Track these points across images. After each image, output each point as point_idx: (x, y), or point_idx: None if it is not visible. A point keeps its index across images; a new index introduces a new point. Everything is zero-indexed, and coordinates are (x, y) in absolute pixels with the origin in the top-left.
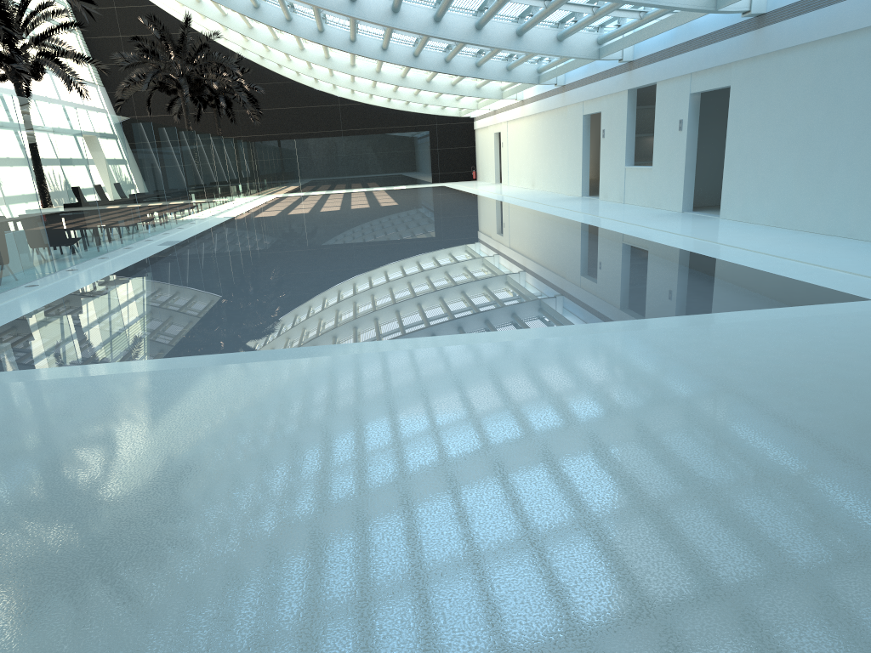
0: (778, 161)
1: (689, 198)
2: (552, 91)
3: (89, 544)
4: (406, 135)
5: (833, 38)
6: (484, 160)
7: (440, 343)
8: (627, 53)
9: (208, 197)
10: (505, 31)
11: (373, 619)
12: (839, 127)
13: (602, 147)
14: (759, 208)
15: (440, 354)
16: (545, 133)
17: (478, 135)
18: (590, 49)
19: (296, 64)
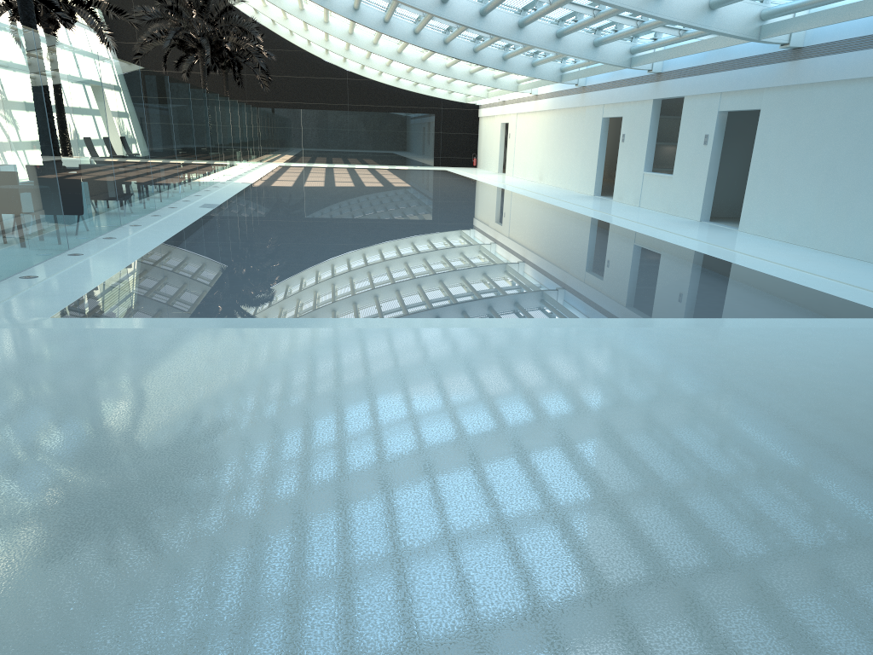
0: (802, 185)
1: (707, 209)
2: (570, 90)
3: (378, 458)
4: (412, 116)
5: (866, 79)
6: (487, 148)
7: (548, 324)
8: (657, 64)
9: (225, 161)
10: (546, 32)
11: (640, 518)
12: (865, 160)
13: (621, 151)
14: (778, 225)
15: (558, 334)
16: (559, 129)
17: (482, 123)
18: (623, 58)
19: (313, 34)
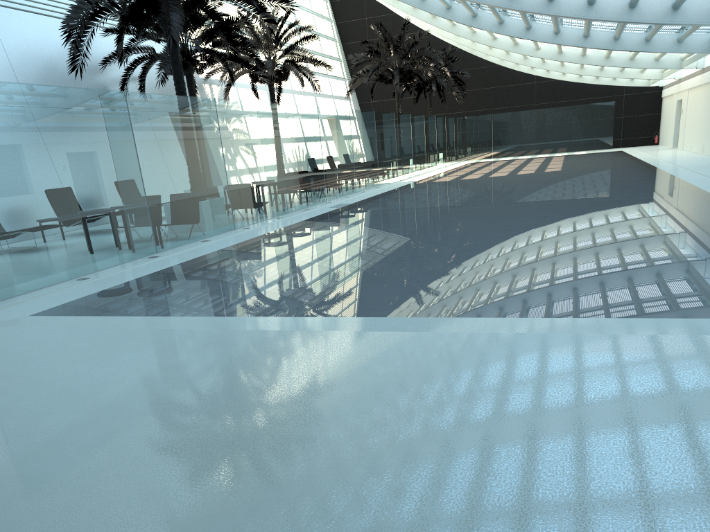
0: None
1: None
2: None
3: None
4: (592, 106)
5: None
6: (666, 126)
7: (404, 326)
8: None
9: (400, 165)
10: (660, 6)
11: None
12: None
13: None
14: None
15: (382, 341)
16: None
17: (664, 103)
18: None
19: (495, 51)
